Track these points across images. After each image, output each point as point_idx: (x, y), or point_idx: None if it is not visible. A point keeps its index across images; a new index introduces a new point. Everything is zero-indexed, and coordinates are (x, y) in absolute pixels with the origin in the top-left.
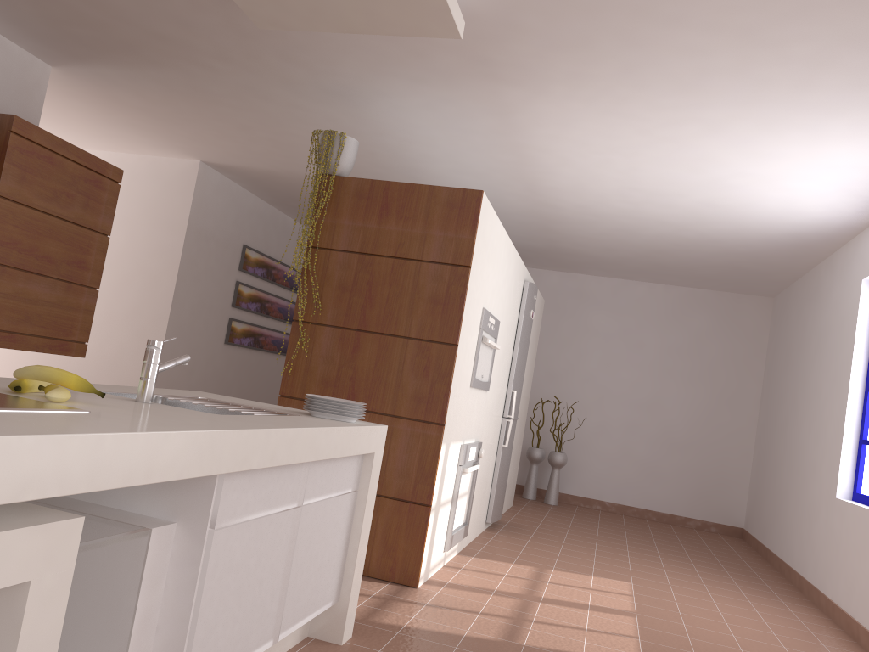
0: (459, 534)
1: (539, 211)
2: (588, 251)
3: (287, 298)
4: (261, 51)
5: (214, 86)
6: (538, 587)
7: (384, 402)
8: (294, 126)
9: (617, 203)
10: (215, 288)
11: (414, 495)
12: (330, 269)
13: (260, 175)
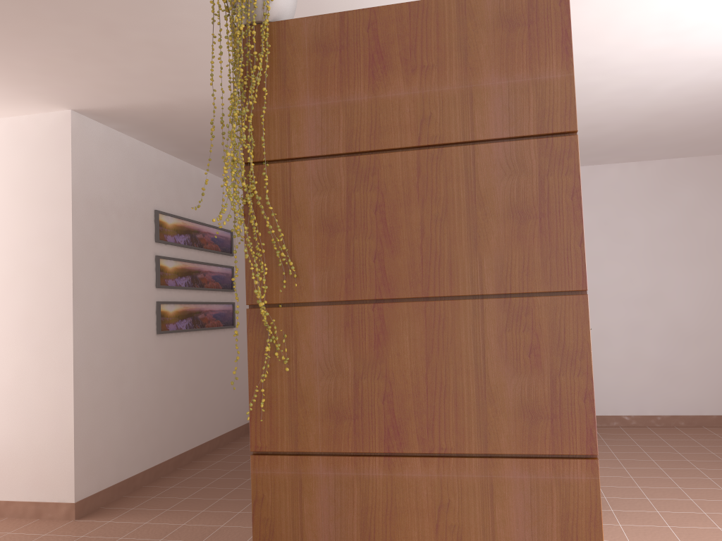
0: None
1: None
2: None
3: (220, 263)
4: None
5: None
6: None
7: (463, 432)
8: (180, 3)
9: (651, 40)
10: (129, 270)
11: None
12: (297, 197)
13: (154, 114)
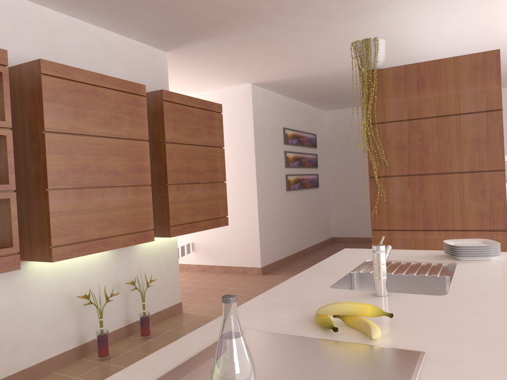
0: None
1: None
2: None
3: (311, 153)
4: None
5: (269, 33)
6: None
7: (454, 222)
8: (320, 44)
9: None
10: (274, 159)
11: None
12: (388, 136)
13: (289, 82)
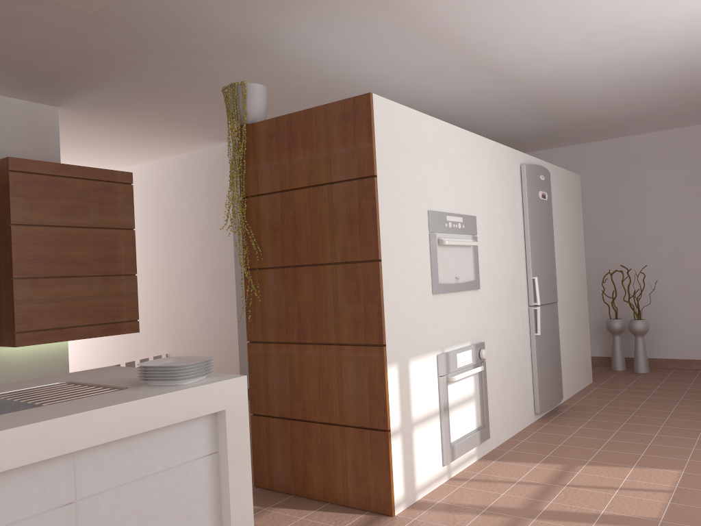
0: (469, 441)
1: (525, 90)
2: (611, 113)
3: None
4: (148, 33)
5: (160, 78)
6: (547, 495)
7: (328, 332)
8: None
9: (592, 54)
10: None
11: (371, 421)
12: (261, 214)
13: None
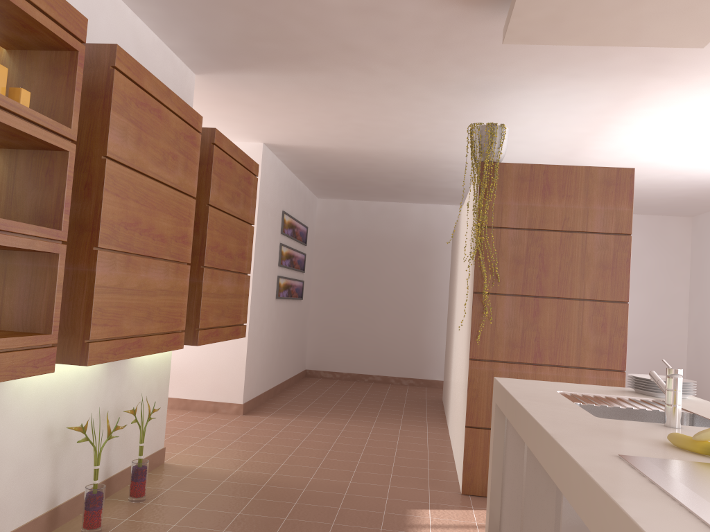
0: None
1: None
2: None
3: (300, 251)
4: (443, 57)
5: (355, 85)
6: None
7: (569, 357)
8: (398, 114)
9: (642, 159)
10: (271, 252)
11: None
12: (502, 245)
13: (313, 151)
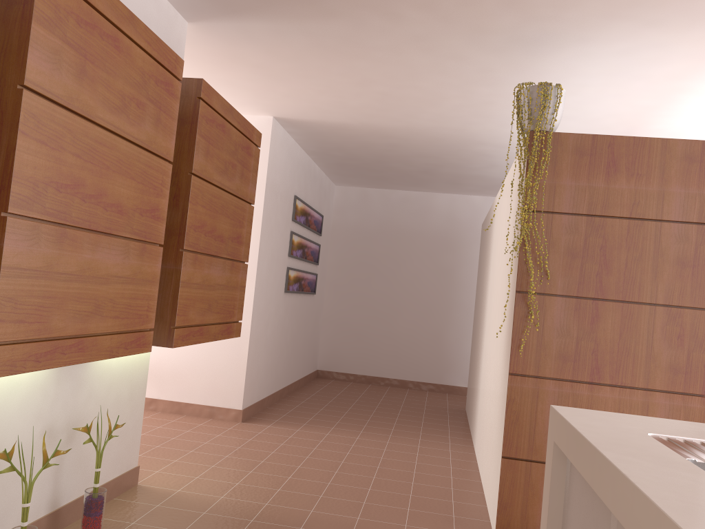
0: None
1: None
2: None
3: (314, 241)
4: None
5: (377, 38)
6: None
7: (635, 375)
8: (428, 79)
9: None
10: (279, 240)
11: None
12: (554, 234)
13: (329, 128)
